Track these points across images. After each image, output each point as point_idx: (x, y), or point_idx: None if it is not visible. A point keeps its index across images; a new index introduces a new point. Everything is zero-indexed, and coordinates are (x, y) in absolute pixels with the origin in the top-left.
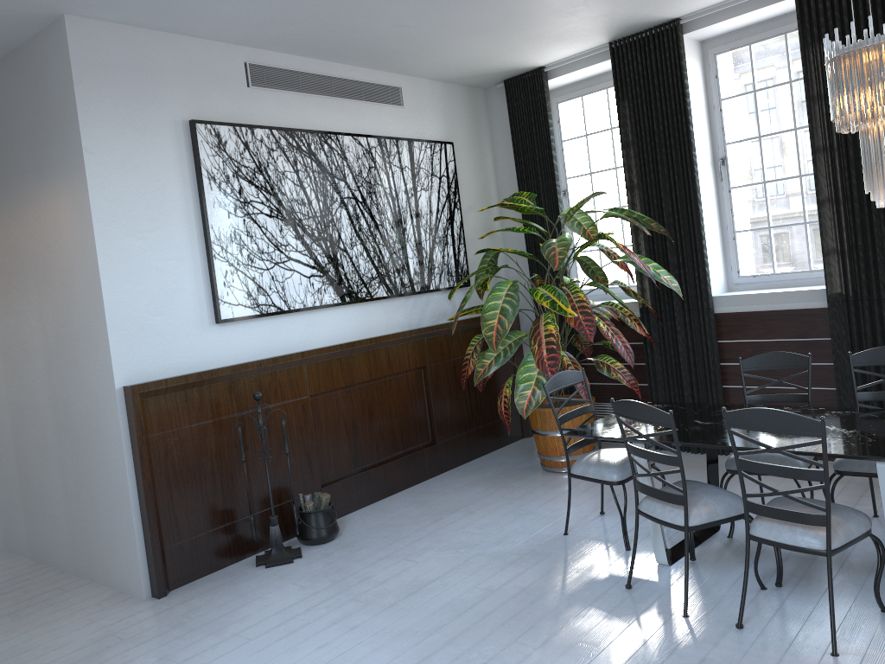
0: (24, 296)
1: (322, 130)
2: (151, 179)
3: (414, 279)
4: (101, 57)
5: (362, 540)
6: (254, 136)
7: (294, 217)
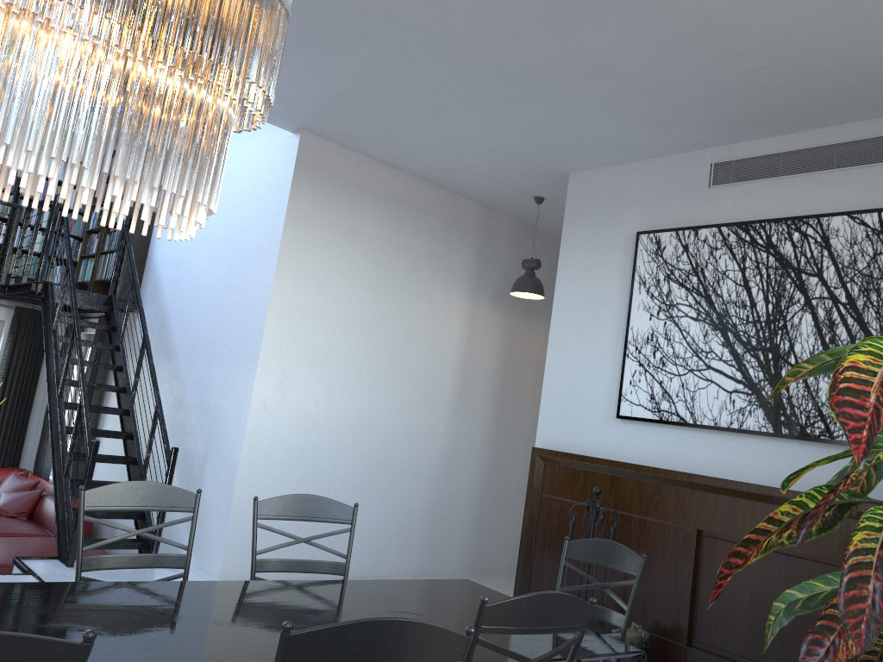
0: None
1: (803, 214)
2: (597, 286)
3: None
4: (585, 197)
5: None
6: (697, 237)
7: (726, 321)
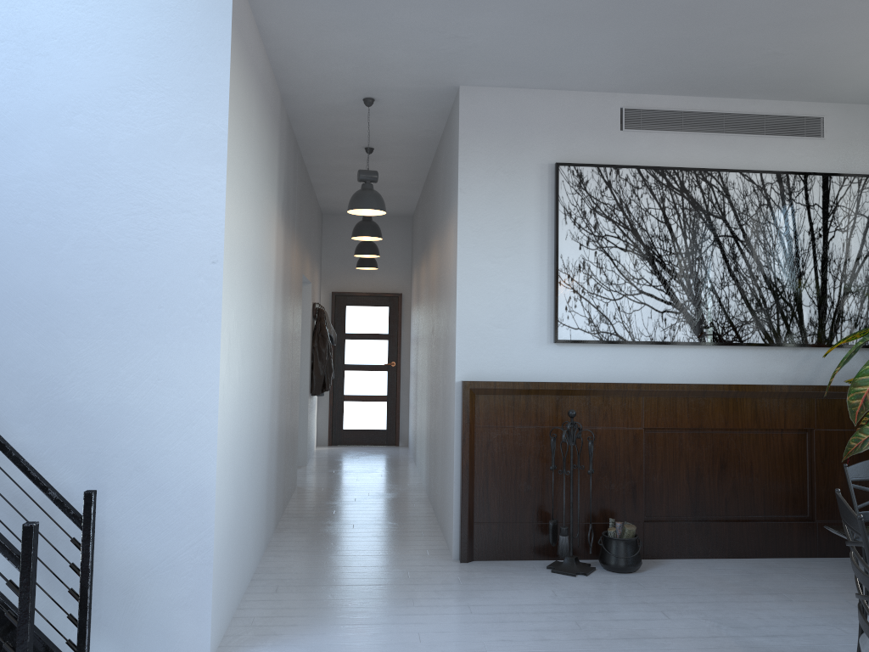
0: (441, 302)
1: (703, 167)
2: (512, 213)
3: (808, 330)
4: (484, 116)
5: (651, 583)
6: (618, 175)
7: (652, 252)
